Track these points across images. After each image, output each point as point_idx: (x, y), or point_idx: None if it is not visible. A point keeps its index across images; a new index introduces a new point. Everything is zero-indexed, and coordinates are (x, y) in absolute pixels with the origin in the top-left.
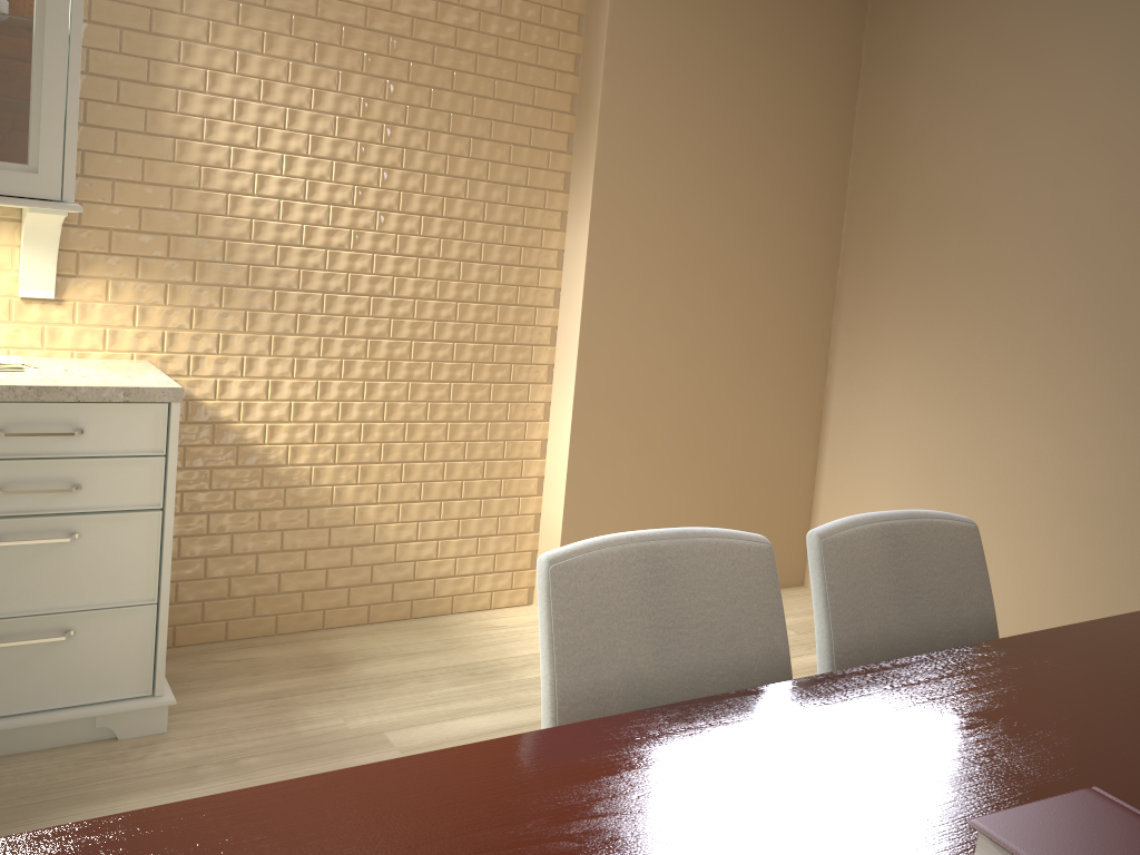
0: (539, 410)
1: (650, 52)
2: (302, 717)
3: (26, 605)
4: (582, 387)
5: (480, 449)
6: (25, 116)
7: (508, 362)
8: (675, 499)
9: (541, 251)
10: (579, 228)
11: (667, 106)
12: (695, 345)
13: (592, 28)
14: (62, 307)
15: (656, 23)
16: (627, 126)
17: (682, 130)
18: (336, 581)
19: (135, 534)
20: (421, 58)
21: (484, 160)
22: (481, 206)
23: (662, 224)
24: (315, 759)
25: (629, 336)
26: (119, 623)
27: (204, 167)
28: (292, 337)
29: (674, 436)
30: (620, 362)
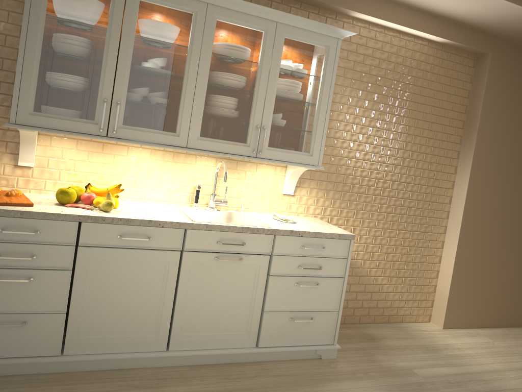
0: (440, 244)
1: (497, 106)
2: (378, 359)
3: (302, 307)
4: (461, 237)
5: (418, 258)
6: (310, 136)
7: (431, 224)
8: (490, 285)
9: (446, 181)
10: (464, 174)
11: (501, 127)
12: (503, 222)
13: (475, 96)
14: (294, 197)
15: (500, 95)
16: (486, 135)
17: (506, 137)
18: (365, 305)
19: (334, 285)
20: (413, 108)
21: (430, 146)
22: (428, 164)
23: (496, 173)
24: (394, 376)
25: (480, 218)
26: (326, 317)
27: (341, 148)
28: (361, 211)
29: (492, 259)
30: (475, 228)
